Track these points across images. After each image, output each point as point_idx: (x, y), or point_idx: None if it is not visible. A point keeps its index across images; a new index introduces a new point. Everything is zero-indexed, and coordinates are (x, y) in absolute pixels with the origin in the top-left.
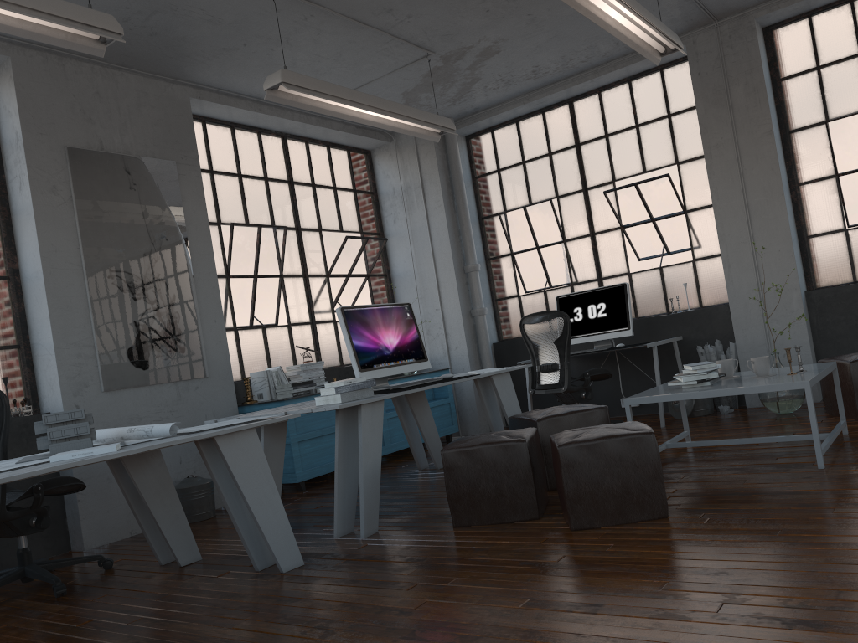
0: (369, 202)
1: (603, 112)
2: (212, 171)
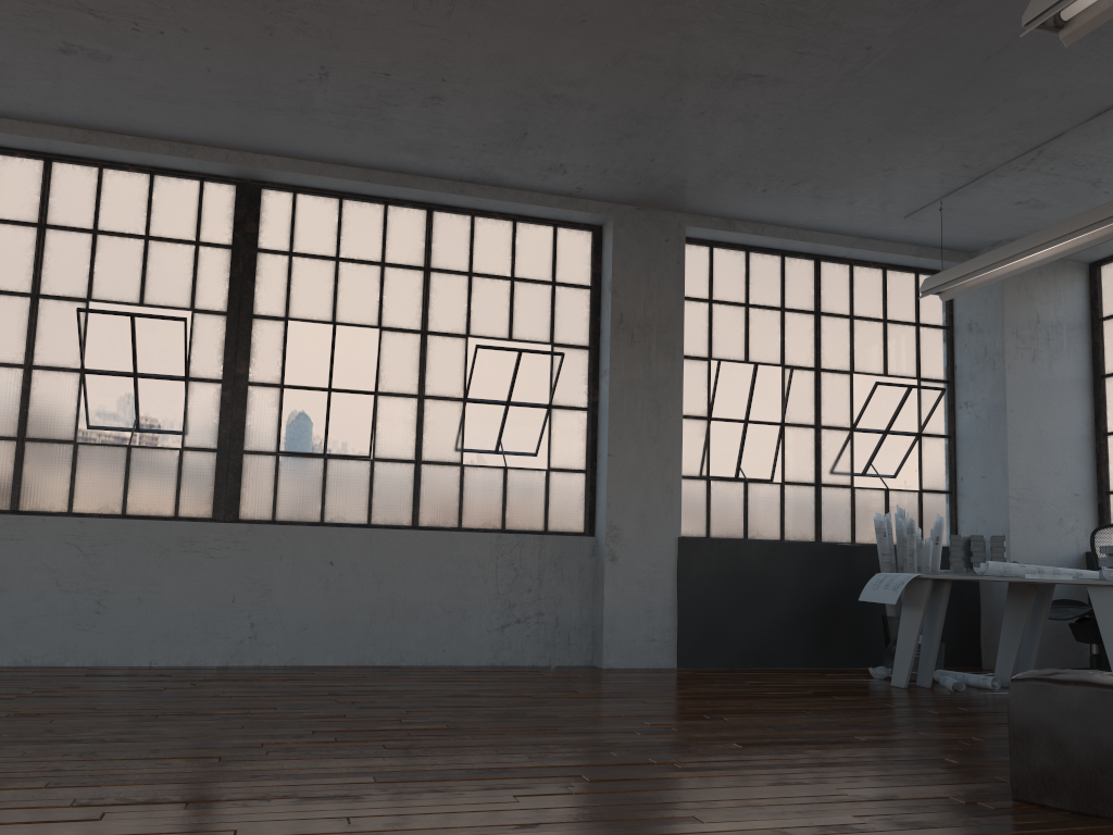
0: None
1: None
2: None
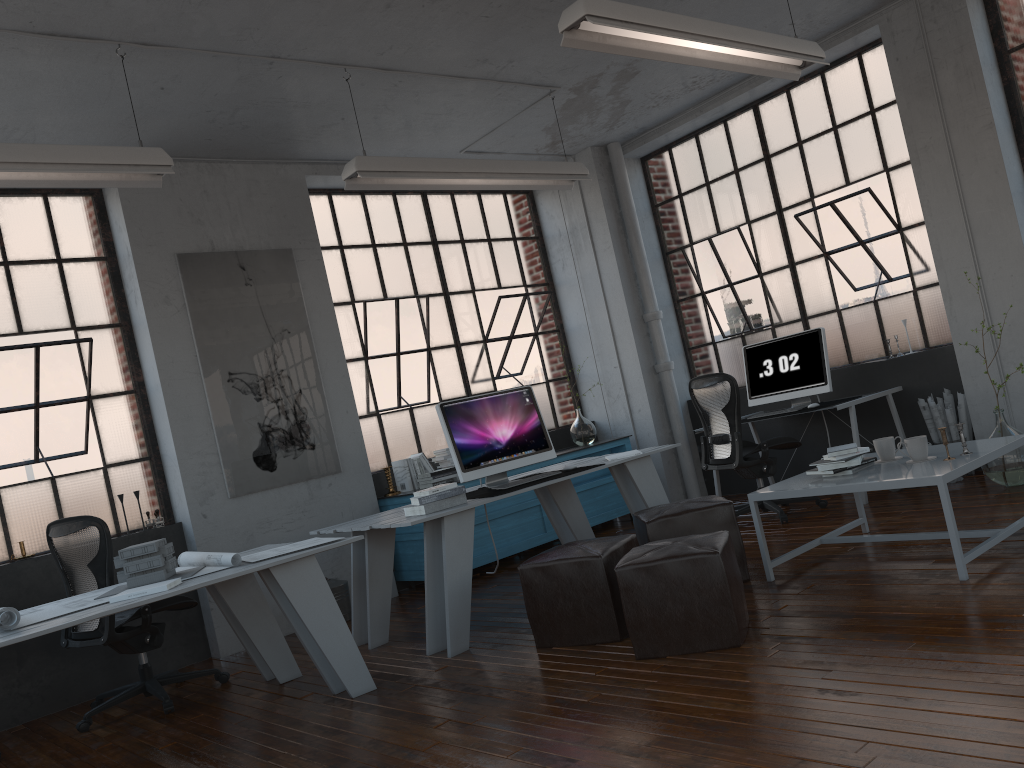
0: (533, 249)
1: (793, 115)
2: (341, 246)
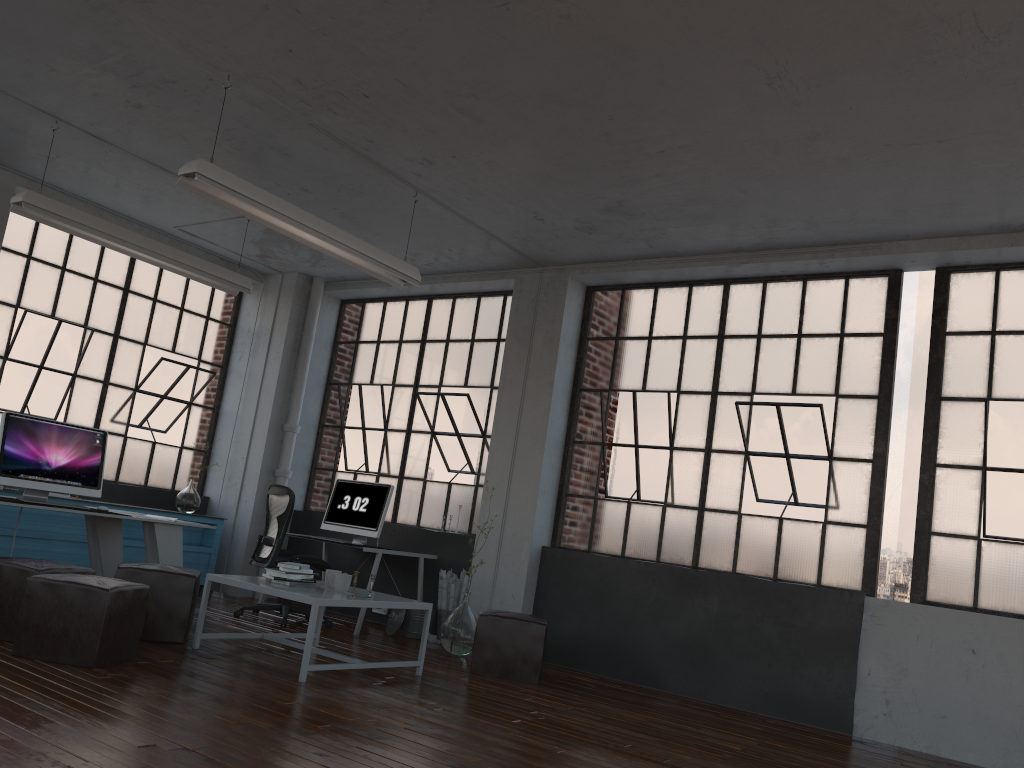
0: (222, 333)
1: (451, 318)
2: (30, 256)
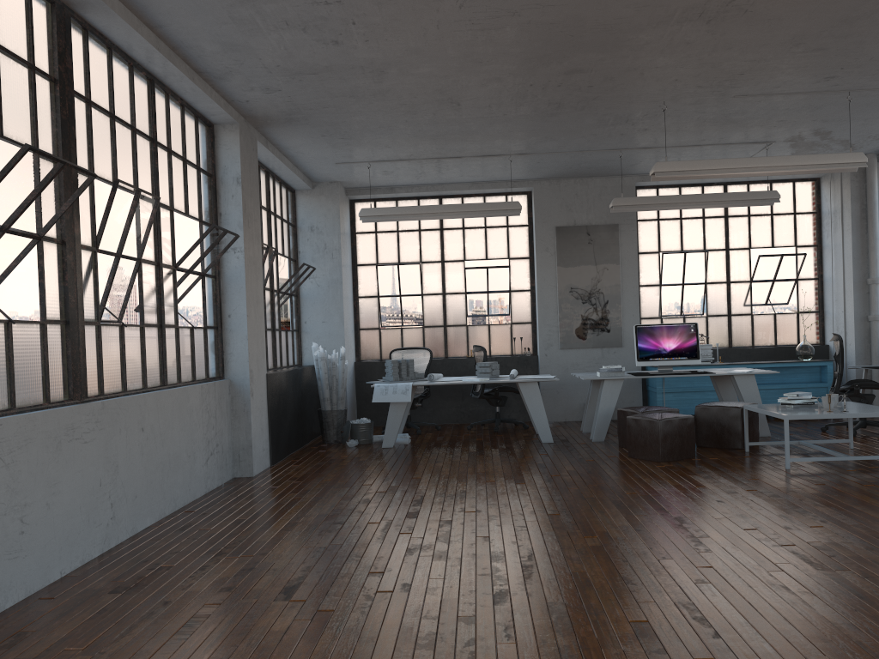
0: (810, 220)
1: None
2: (658, 219)
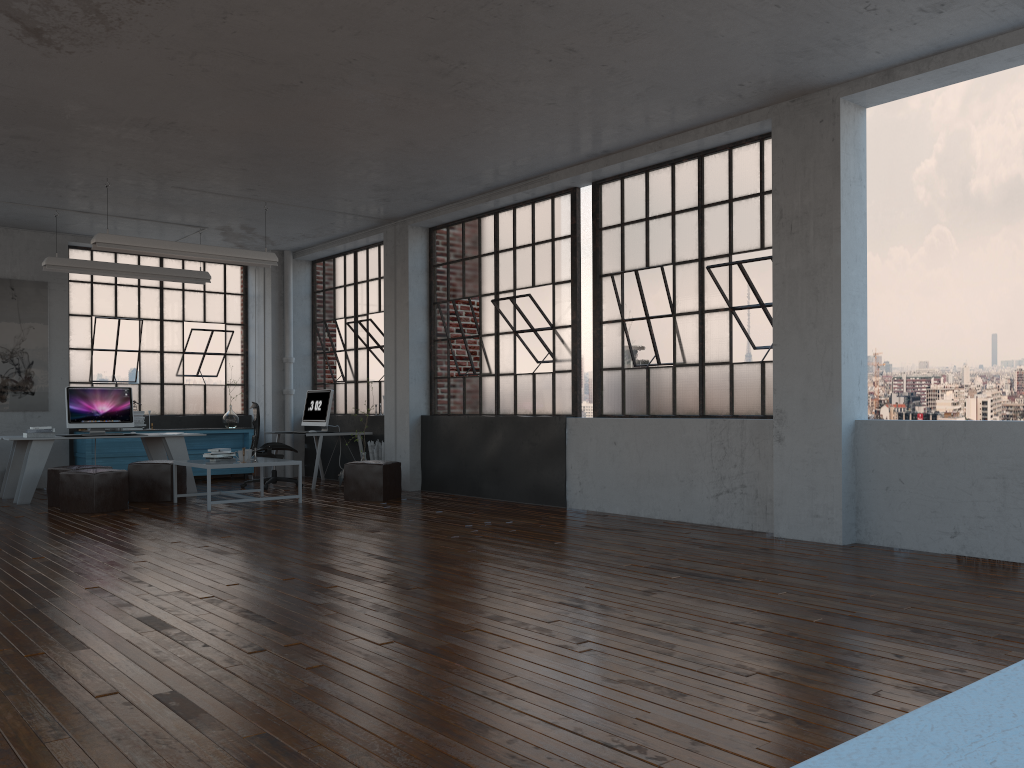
0: (238, 301)
1: (367, 264)
2: (92, 282)
